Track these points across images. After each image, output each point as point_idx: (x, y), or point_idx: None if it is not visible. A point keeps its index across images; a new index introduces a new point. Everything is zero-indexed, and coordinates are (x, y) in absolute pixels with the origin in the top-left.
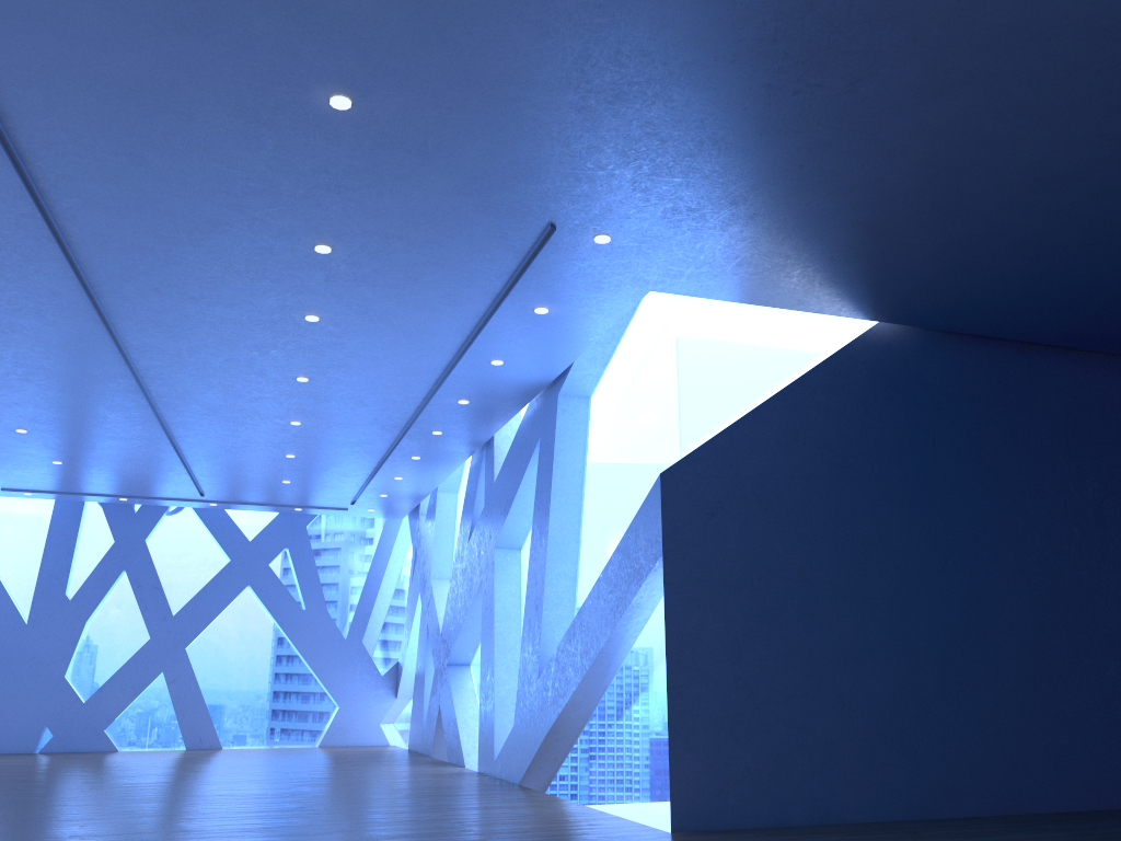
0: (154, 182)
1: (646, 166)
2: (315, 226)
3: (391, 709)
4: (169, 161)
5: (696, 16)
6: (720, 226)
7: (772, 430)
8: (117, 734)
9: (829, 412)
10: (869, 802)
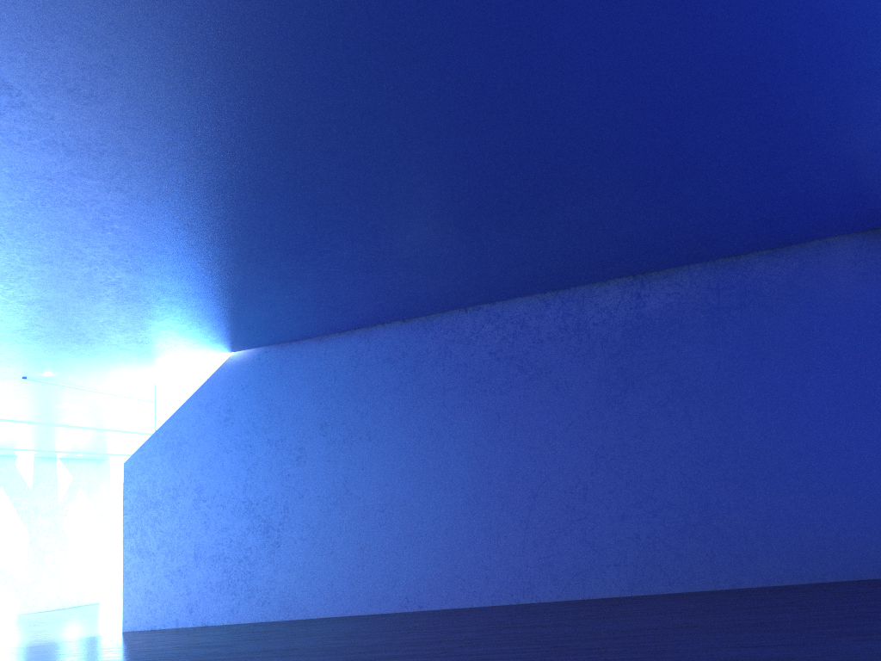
0: None
1: None
2: None
3: None
4: None
5: None
6: (61, 362)
7: (175, 429)
8: None
9: (204, 411)
10: (213, 615)
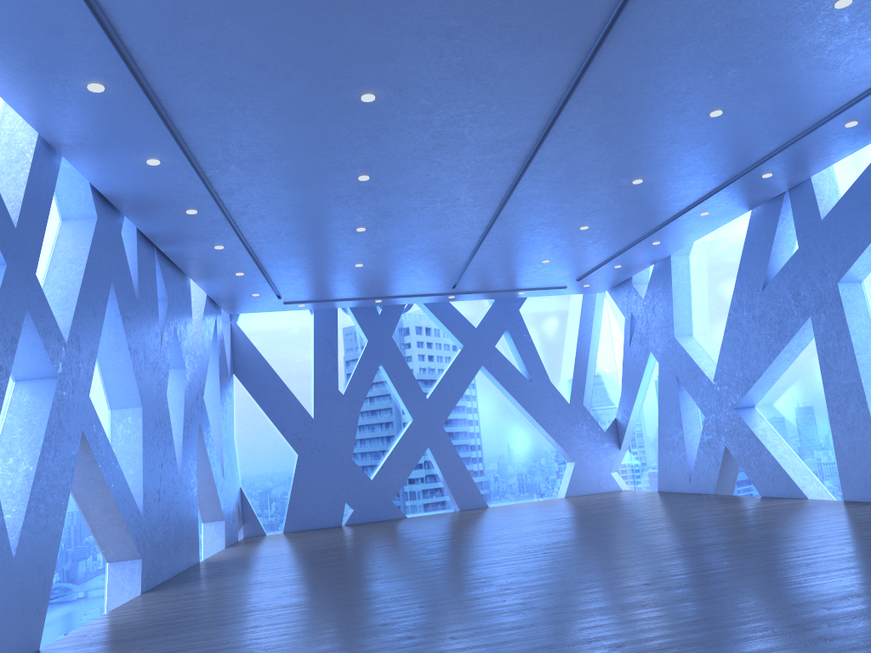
0: None
1: None
2: None
3: (616, 459)
4: None
5: None
6: None
7: None
8: (399, 503)
9: None
10: None
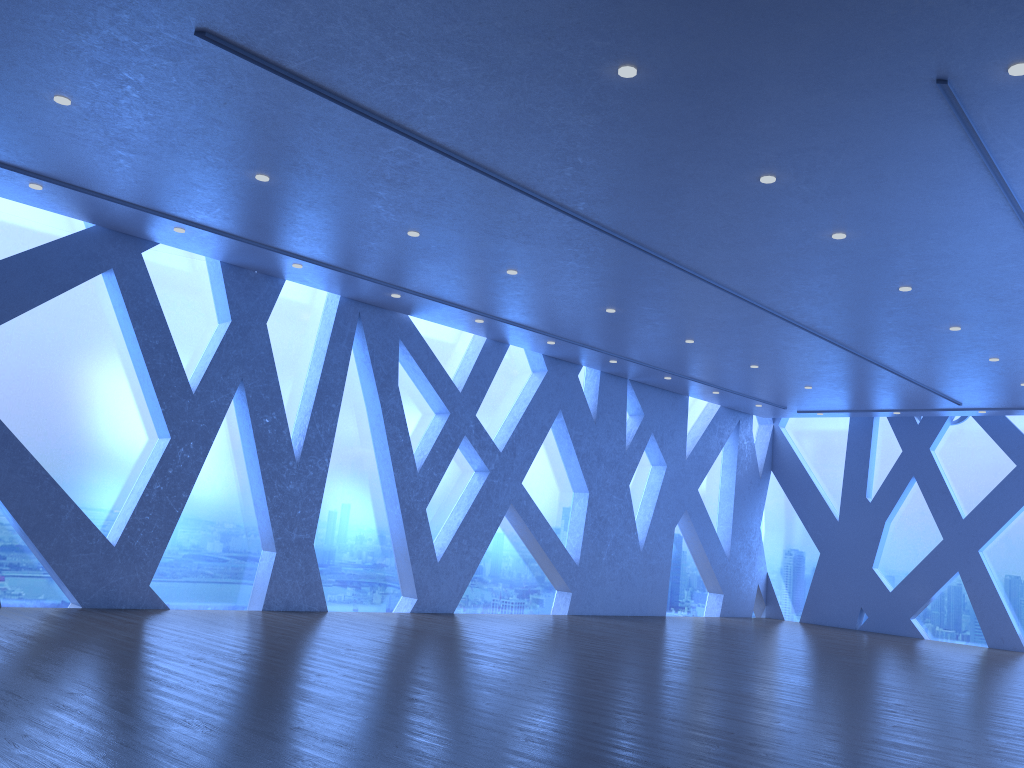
0: (603, 175)
1: None
2: (737, 164)
3: None
4: (592, 159)
5: None
6: None
7: None
8: (925, 623)
9: None
10: None
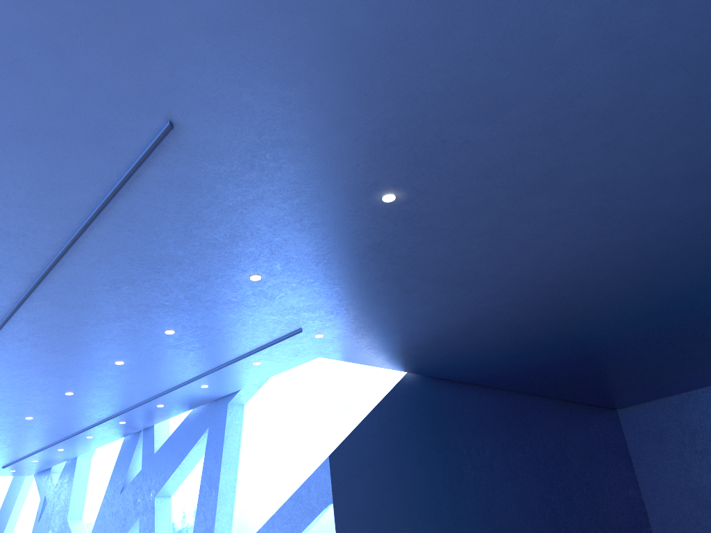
0: (110, 298)
1: (366, 311)
2: (178, 322)
3: None
4: (132, 290)
5: (432, 267)
6: (376, 333)
7: (371, 429)
8: None
9: (392, 419)
10: None
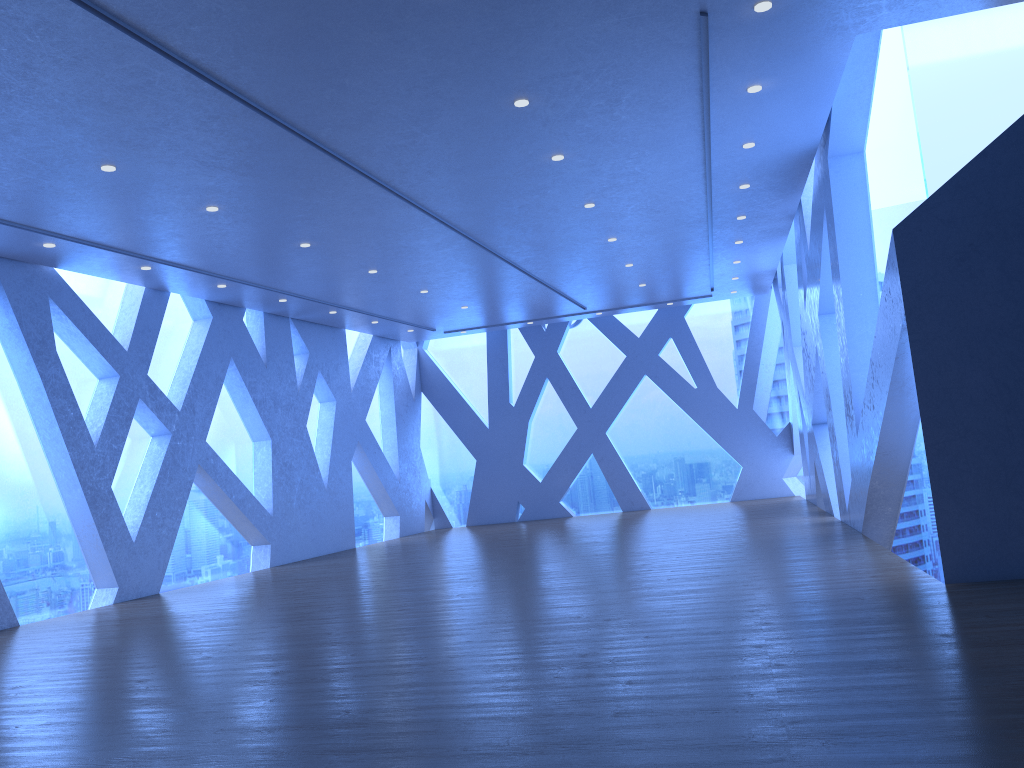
0: (364, 98)
1: None
2: (501, 87)
3: (790, 464)
4: (361, 80)
5: None
6: None
7: None
8: (570, 503)
9: None
10: None
